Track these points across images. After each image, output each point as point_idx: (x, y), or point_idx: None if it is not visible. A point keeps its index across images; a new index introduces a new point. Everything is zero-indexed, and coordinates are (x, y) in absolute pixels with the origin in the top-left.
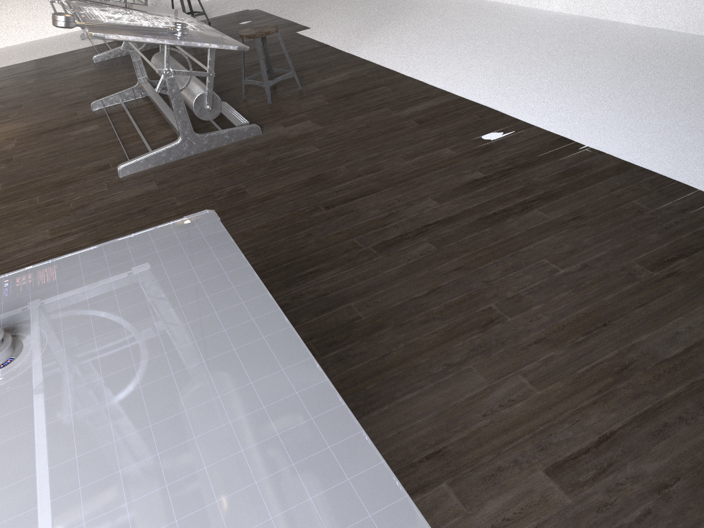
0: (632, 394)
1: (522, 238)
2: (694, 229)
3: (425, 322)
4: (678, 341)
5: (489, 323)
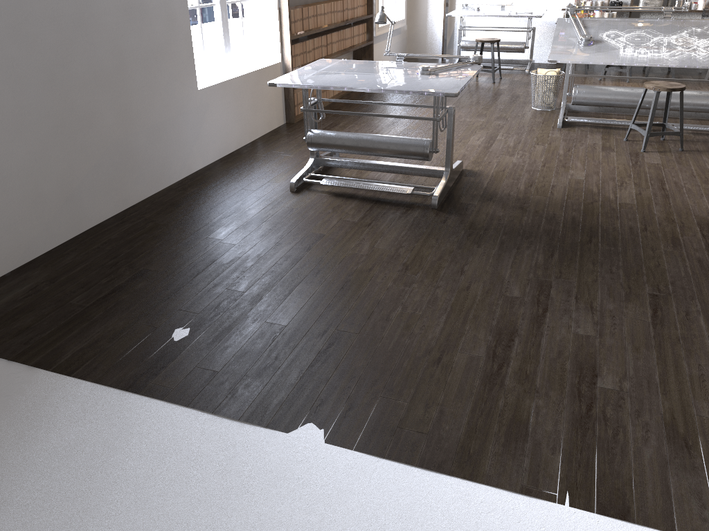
0: (307, 265)
1: (457, 324)
2: (329, 384)
3: (440, 257)
4: (297, 293)
5: (405, 268)
